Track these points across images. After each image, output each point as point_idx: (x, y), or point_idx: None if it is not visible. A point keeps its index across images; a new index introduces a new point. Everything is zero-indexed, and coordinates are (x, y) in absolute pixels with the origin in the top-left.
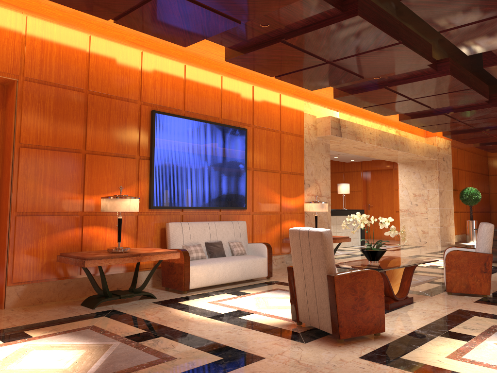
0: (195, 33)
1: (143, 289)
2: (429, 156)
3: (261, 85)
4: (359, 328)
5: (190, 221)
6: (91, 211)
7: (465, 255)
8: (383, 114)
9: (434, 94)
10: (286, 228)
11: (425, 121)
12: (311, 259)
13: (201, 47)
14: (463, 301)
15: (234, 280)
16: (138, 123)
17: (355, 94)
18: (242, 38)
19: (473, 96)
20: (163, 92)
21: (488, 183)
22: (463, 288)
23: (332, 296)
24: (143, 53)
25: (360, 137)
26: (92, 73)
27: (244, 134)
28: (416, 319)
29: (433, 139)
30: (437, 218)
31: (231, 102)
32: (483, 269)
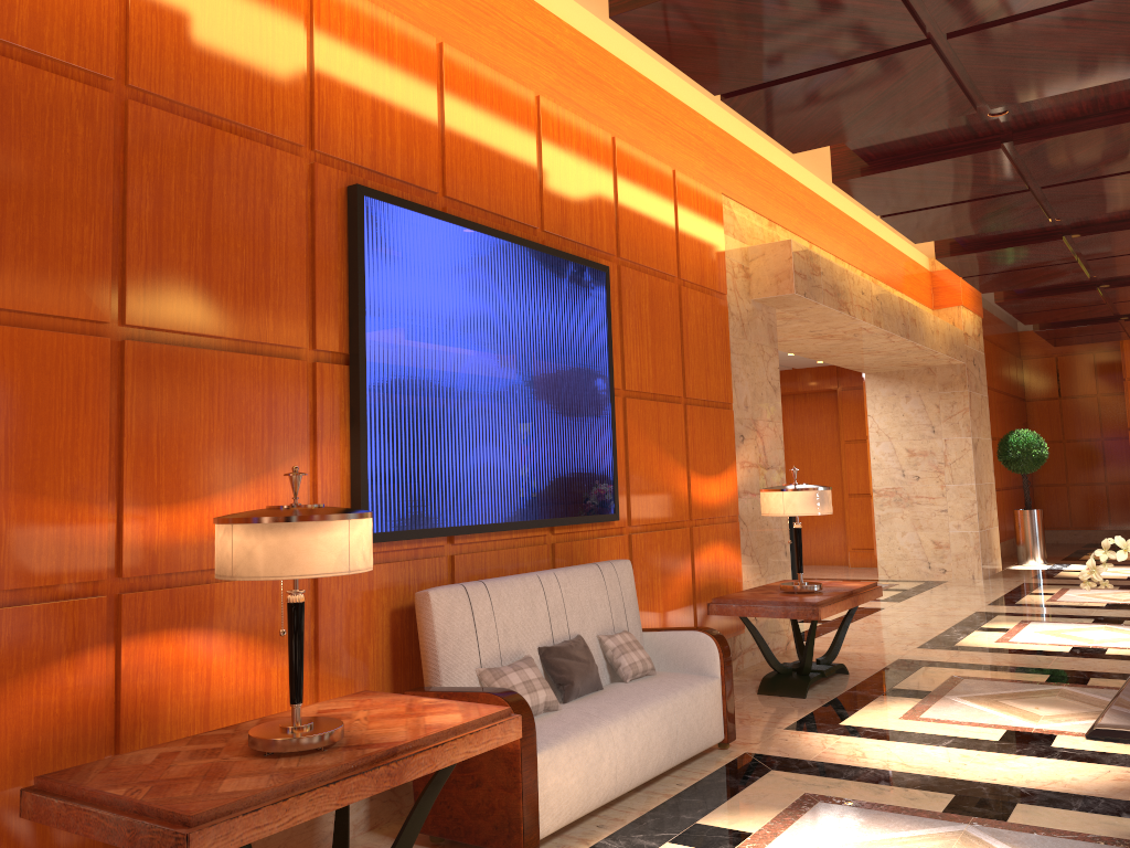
0: None
1: None
2: (954, 355)
3: (631, 137)
4: None
5: (475, 575)
6: (149, 574)
7: None
8: (915, 239)
9: (1104, 175)
10: (704, 570)
11: (999, 259)
12: None
13: None
14: None
15: (651, 776)
16: (305, 228)
17: (904, 169)
18: None
19: None
20: (382, 126)
21: (1026, 418)
22: None
23: None
24: None
25: (847, 303)
26: (141, 18)
27: (604, 284)
28: None
29: (952, 313)
30: (972, 510)
31: (565, 180)
32: None
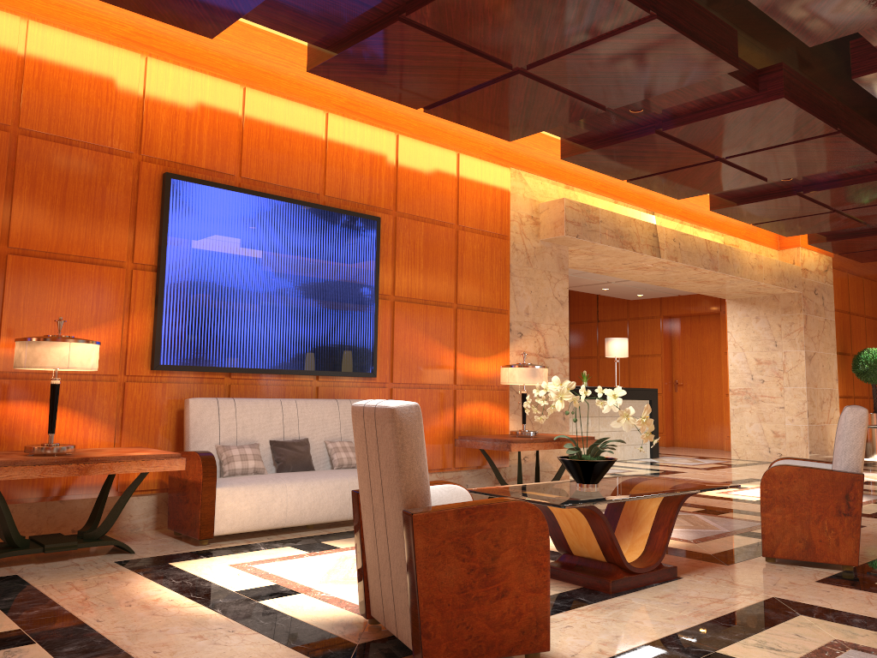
0: (216, 3)
1: (132, 534)
2: (784, 285)
3: (417, 134)
4: (478, 640)
5: (247, 398)
6: (15, 372)
7: (803, 476)
8: (674, 196)
9: (765, 148)
10: (466, 419)
11: (763, 210)
12: (380, 473)
13: (282, 54)
14: (792, 578)
15: (323, 520)
16: (132, 197)
17: (601, 148)
18: (324, 16)
19: (848, 151)
20: (193, 139)
21: None
22: (800, 548)
23: (411, 563)
24: (150, 60)
25: (632, 243)
26: (29, 93)
27: (375, 228)
28: (657, 619)
29: (793, 253)
30: (803, 408)
31: (348, 164)
32: (842, 508)
